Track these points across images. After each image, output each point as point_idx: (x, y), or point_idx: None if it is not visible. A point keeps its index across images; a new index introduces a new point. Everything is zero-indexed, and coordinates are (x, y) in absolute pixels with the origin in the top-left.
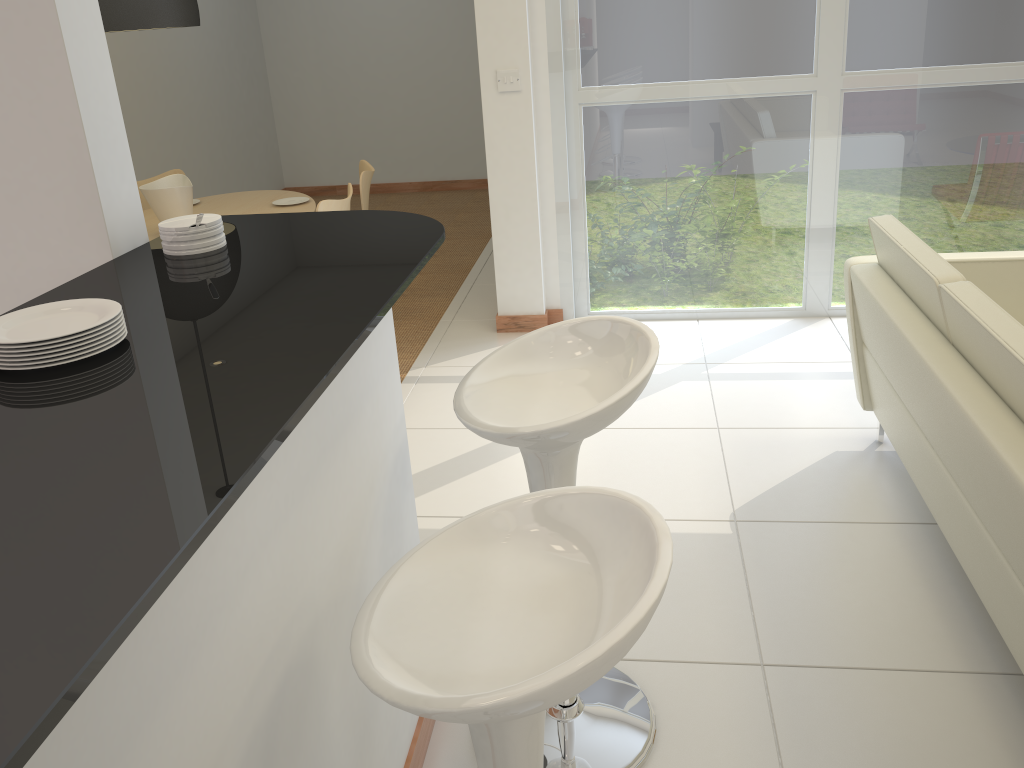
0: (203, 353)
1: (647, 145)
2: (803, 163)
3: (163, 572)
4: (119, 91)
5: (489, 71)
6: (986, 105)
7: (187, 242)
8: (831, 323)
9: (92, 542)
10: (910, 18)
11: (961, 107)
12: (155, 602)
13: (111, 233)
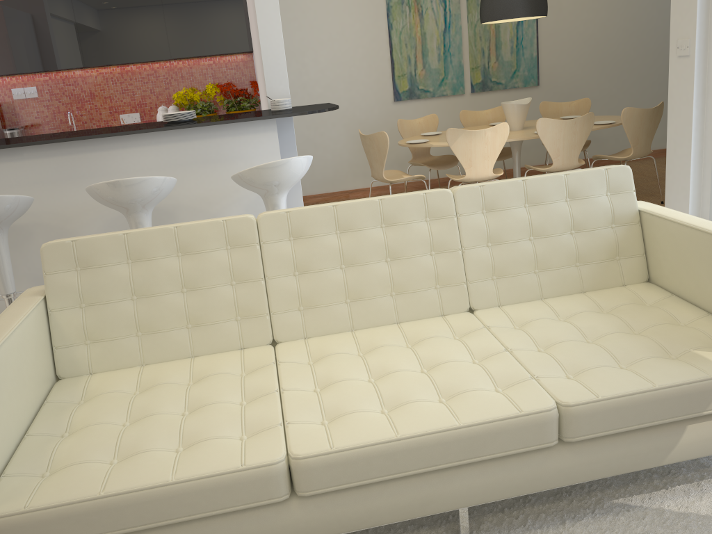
0: (172, 124)
1: None
2: None
3: (64, 138)
4: (623, 50)
5: (674, 40)
6: None
7: (271, 106)
8: None
9: (77, 136)
10: None
11: None
12: (97, 157)
13: (269, 101)
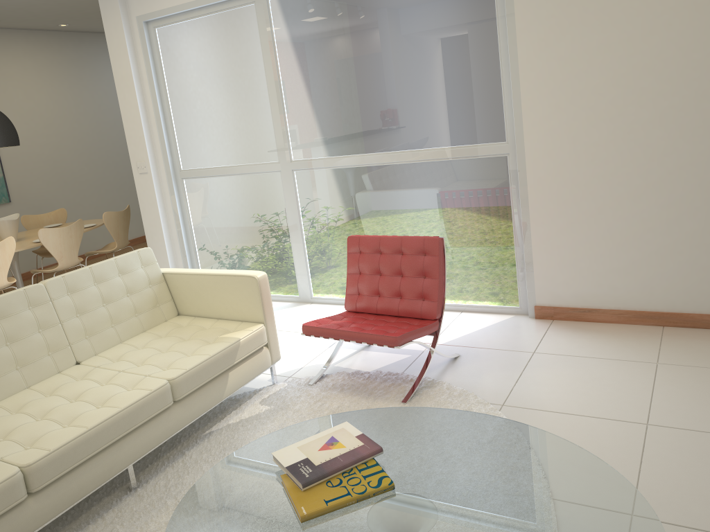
0: None
1: (213, 200)
2: (283, 211)
3: None
4: (78, 167)
5: (134, 163)
6: (365, 178)
7: None
8: (305, 306)
9: None
10: (317, 129)
11: (353, 179)
12: None
13: None
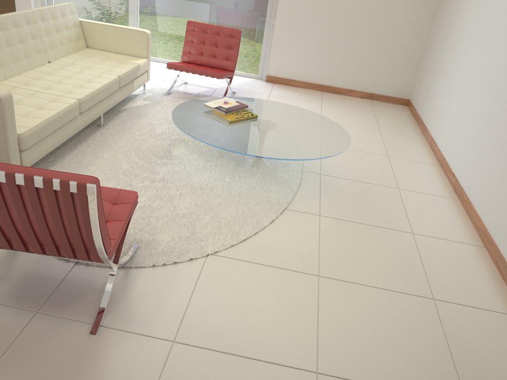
0: None
1: None
2: None
3: None
4: None
5: None
6: None
7: None
8: None
9: None
10: None
11: None
12: None
13: None
